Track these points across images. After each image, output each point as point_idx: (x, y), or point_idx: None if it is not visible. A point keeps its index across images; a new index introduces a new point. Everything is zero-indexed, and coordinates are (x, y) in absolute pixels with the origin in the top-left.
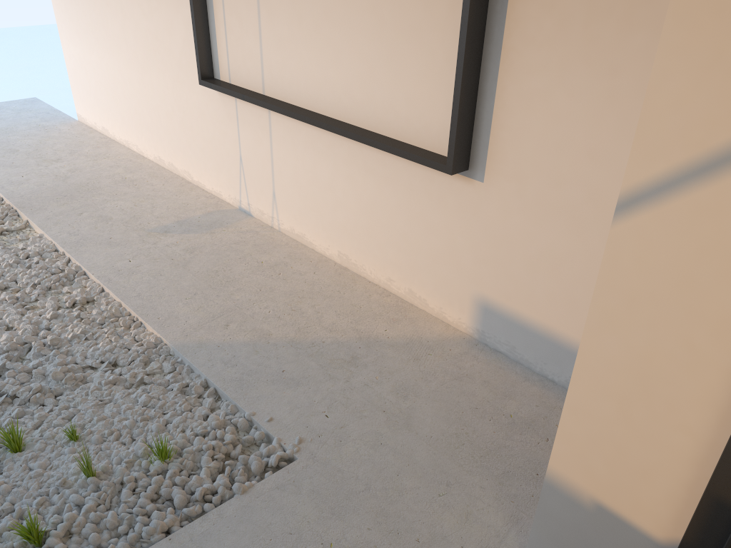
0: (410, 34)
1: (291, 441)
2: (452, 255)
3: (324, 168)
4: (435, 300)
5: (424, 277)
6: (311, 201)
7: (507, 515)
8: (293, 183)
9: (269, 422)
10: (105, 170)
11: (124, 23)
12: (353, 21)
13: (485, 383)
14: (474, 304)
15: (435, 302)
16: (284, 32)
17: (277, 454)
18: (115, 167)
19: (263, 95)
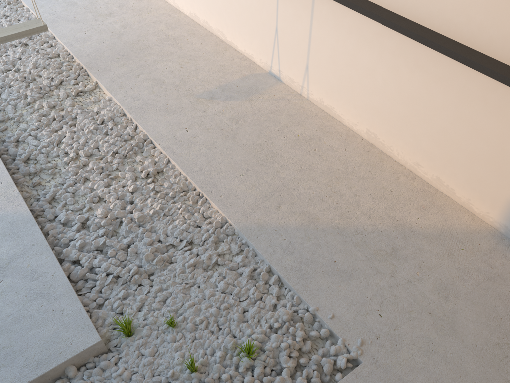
0: None
1: (353, 342)
2: (497, 160)
3: (366, 55)
4: (464, 192)
5: (457, 171)
6: (346, 81)
7: None
8: (329, 61)
9: (331, 319)
10: (150, 26)
11: None
12: None
13: None
14: (509, 206)
15: (464, 193)
16: None
17: (345, 359)
18: (158, 23)
19: None
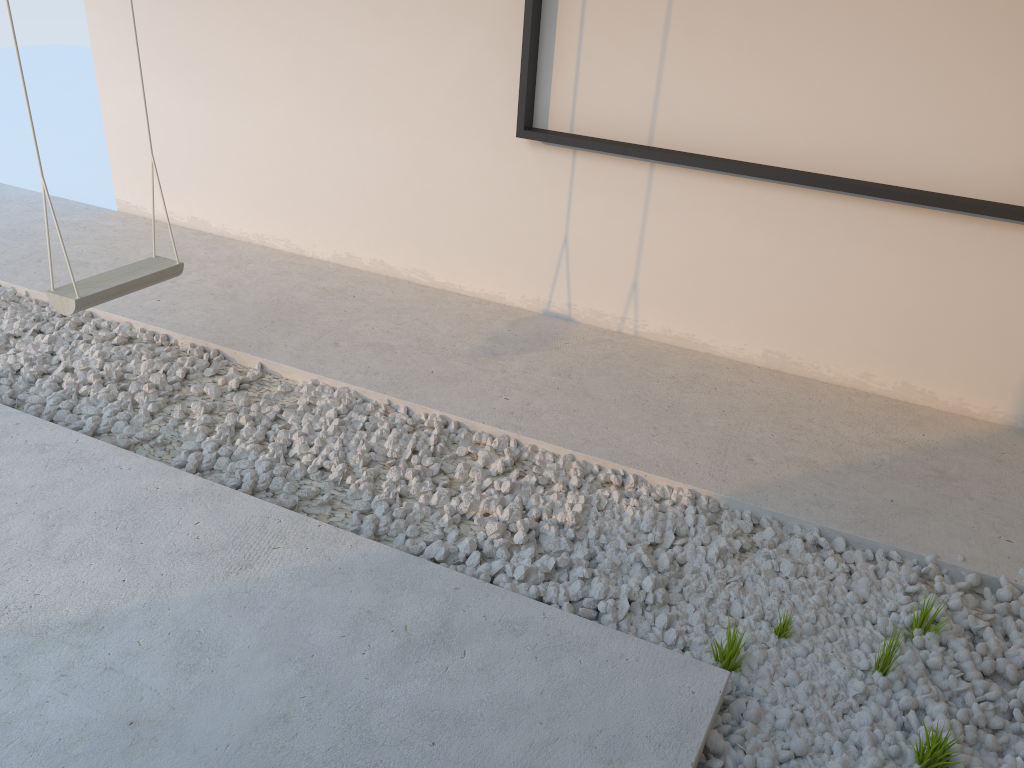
0: (981, 57)
1: (1017, 576)
2: (998, 328)
3: (759, 240)
4: (951, 390)
5: (936, 363)
6: (720, 287)
7: None
8: (683, 265)
9: (965, 561)
10: (275, 279)
11: (302, 53)
12: (872, 41)
13: None
14: None
15: (952, 392)
16: (718, 58)
17: None
18: (284, 274)
19: (651, 146)
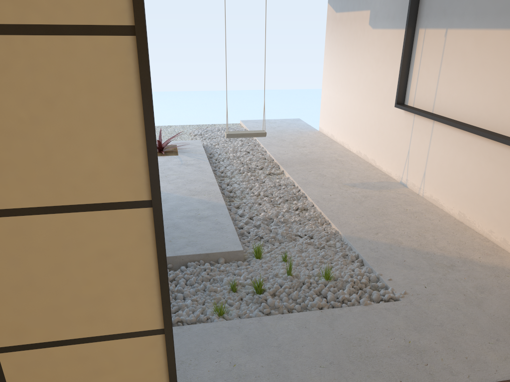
0: None
1: (399, 292)
2: None
3: (461, 157)
4: None
5: None
6: (448, 178)
7: None
8: (438, 166)
9: (389, 280)
10: (327, 154)
11: (359, 76)
12: (500, 67)
13: None
14: None
15: None
16: (453, 76)
17: (389, 294)
18: (333, 153)
19: (432, 113)
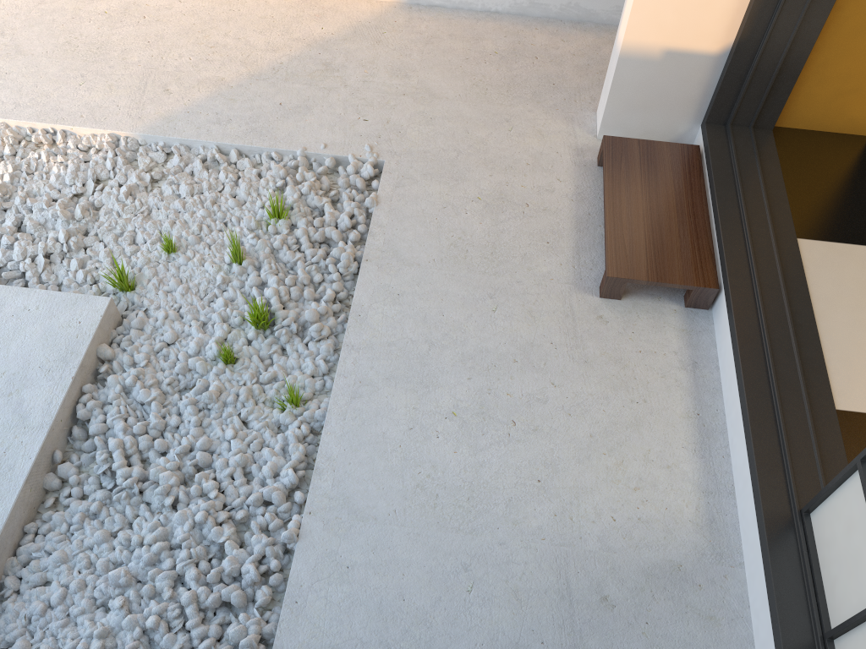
0: None
1: (363, 152)
2: None
3: None
4: None
5: None
6: None
7: (562, 120)
8: None
9: (326, 148)
10: None
11: None
12: None
13: (452, 37)
14: None
15: None
16: None
17: (370, 164)
18: None
19: None
